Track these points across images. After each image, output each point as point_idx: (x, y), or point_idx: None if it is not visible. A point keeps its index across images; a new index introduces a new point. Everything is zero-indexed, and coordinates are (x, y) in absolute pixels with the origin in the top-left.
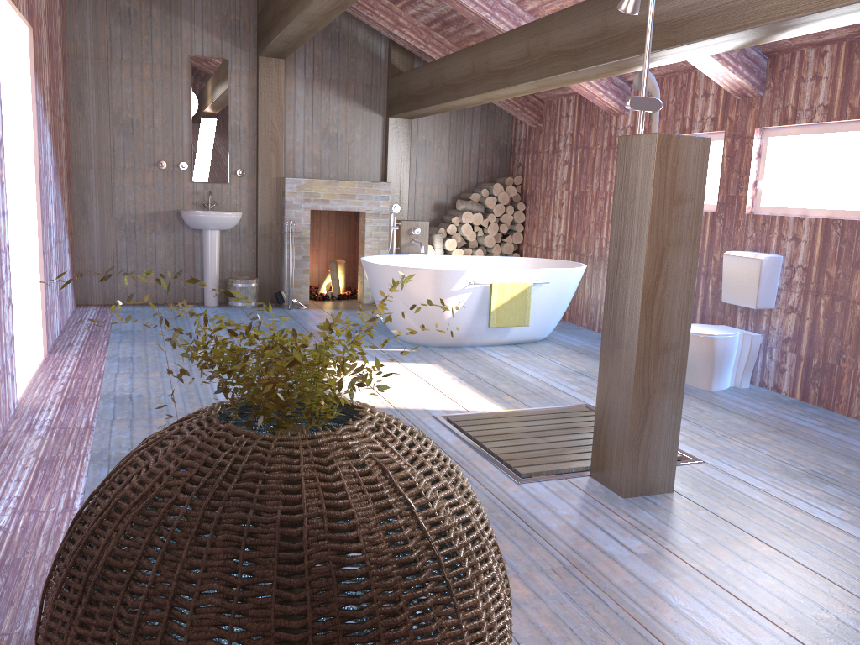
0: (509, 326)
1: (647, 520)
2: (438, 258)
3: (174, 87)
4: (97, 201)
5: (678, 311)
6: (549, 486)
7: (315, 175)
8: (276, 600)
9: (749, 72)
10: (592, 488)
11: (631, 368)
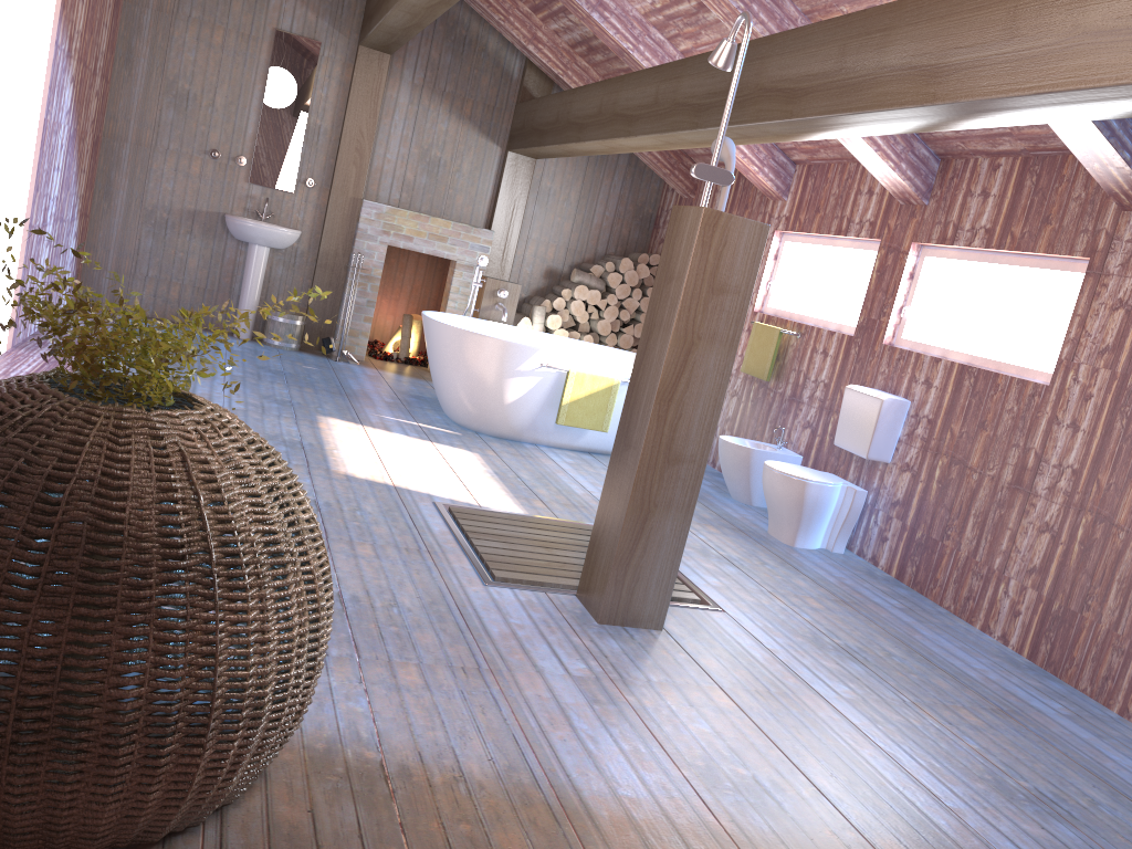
0: (581, 427)
1: (609, 648)
2: (524, 332)
3: (248, 63)
4: (127, 183)
5: (699, 418)
6: (520, 595)
7: (403, 204)
8: (18, 544)
9: (914, 173)
10: (569, 607)
11: (632, 473)
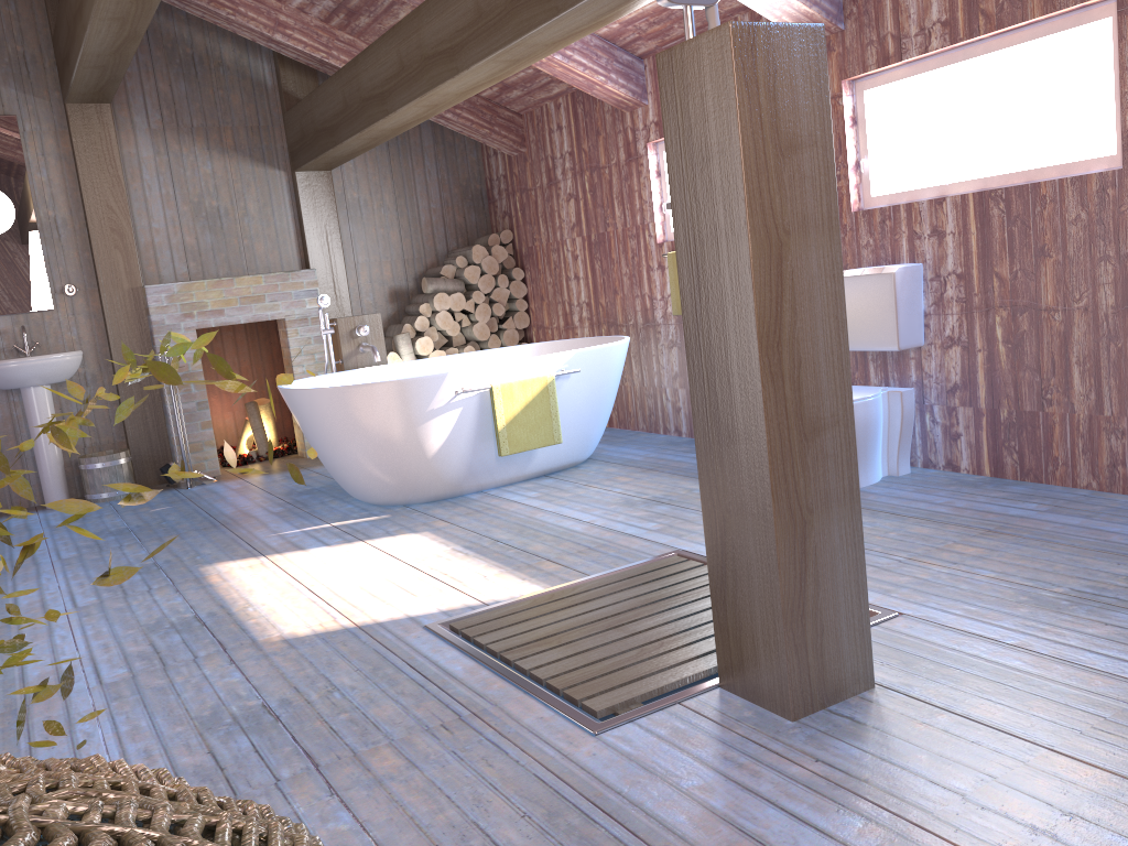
0: (531, 448)
1: (852, 761)
2: (405, 366)
3: None
4: None
5: (825, 355)
6: (653, 727)
7: (195, 275)
8: None
9: None
10: (731, 712)
11: (762, 476)
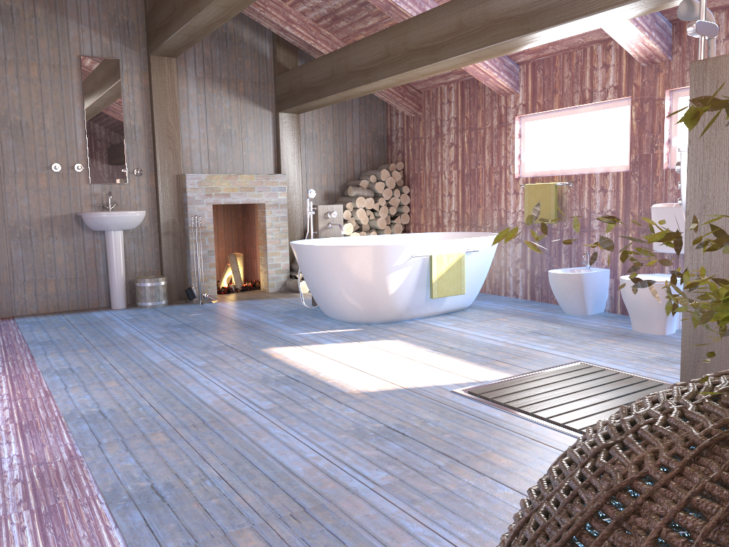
0: (448, 295)
1: None
2: (355, 239)
3: (64, 88)
4: None
5: None
6: None
7: (212, 170)
8: None
9: (660, 38)
10: None
11: None
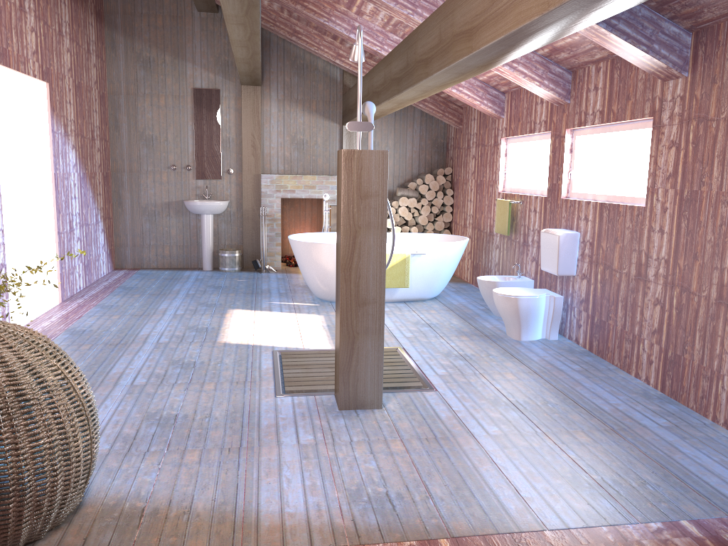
0: (391, 287)
1: (336, 424)
2: None
3: (181, 111)
4: (129, 195)
5: (372, 275)
6: (296, 400)
7: (286, 171)
8: None
9: (555, 85)
10: (325, 402)
11: (339, 316)
